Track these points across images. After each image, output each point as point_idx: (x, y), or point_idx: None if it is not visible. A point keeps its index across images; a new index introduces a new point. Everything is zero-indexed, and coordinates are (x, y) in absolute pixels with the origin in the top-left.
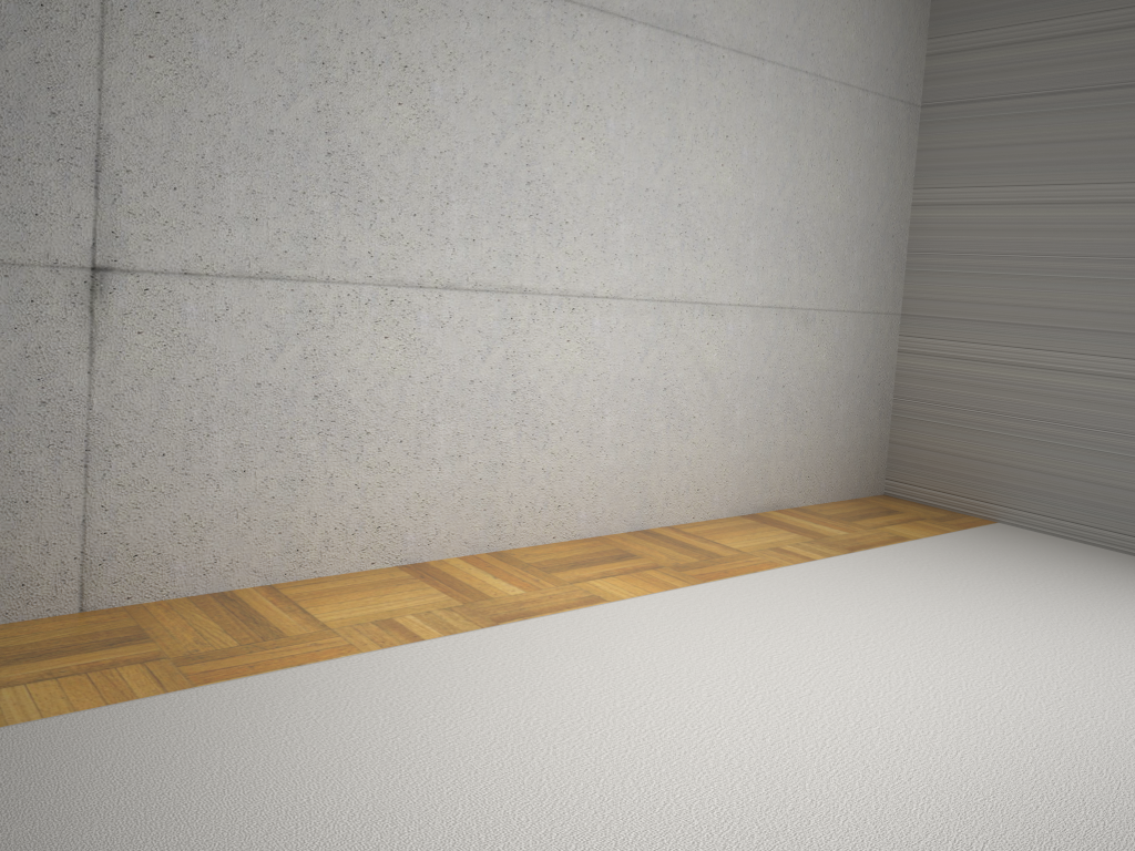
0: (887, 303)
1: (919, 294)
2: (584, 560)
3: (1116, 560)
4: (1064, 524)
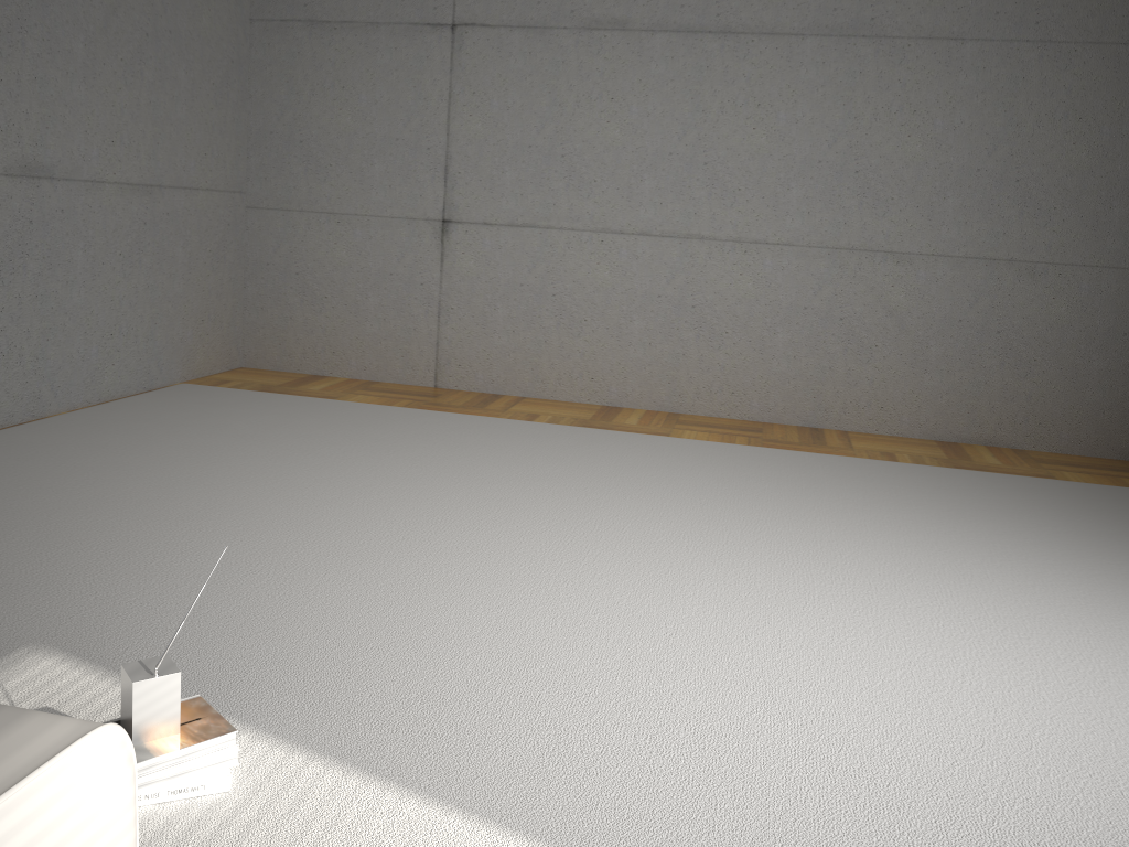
0: None
1: None
2: (718, 426)
3: None
4: None
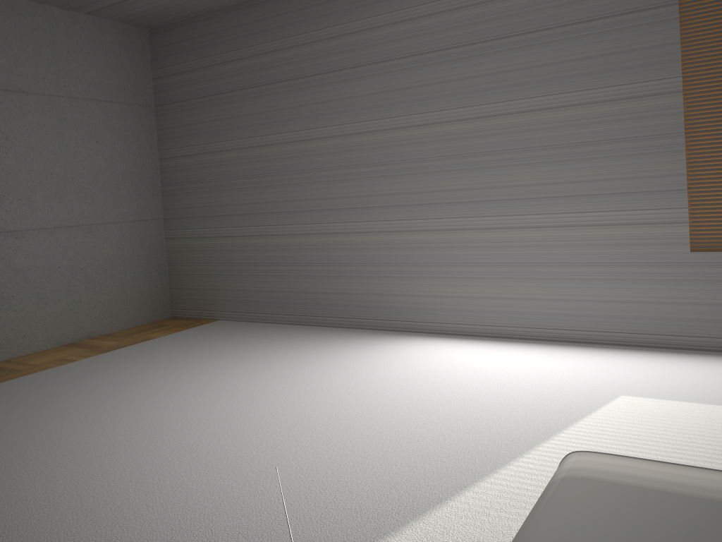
0: (152, 213)
1: (169, 206)
2: None
3: (257, 327)
4: (243, 314)
